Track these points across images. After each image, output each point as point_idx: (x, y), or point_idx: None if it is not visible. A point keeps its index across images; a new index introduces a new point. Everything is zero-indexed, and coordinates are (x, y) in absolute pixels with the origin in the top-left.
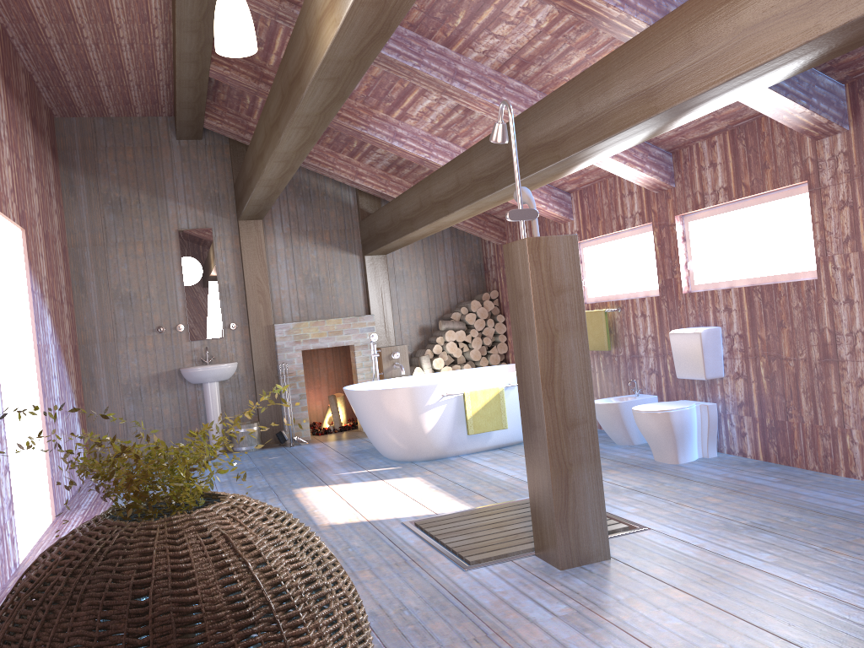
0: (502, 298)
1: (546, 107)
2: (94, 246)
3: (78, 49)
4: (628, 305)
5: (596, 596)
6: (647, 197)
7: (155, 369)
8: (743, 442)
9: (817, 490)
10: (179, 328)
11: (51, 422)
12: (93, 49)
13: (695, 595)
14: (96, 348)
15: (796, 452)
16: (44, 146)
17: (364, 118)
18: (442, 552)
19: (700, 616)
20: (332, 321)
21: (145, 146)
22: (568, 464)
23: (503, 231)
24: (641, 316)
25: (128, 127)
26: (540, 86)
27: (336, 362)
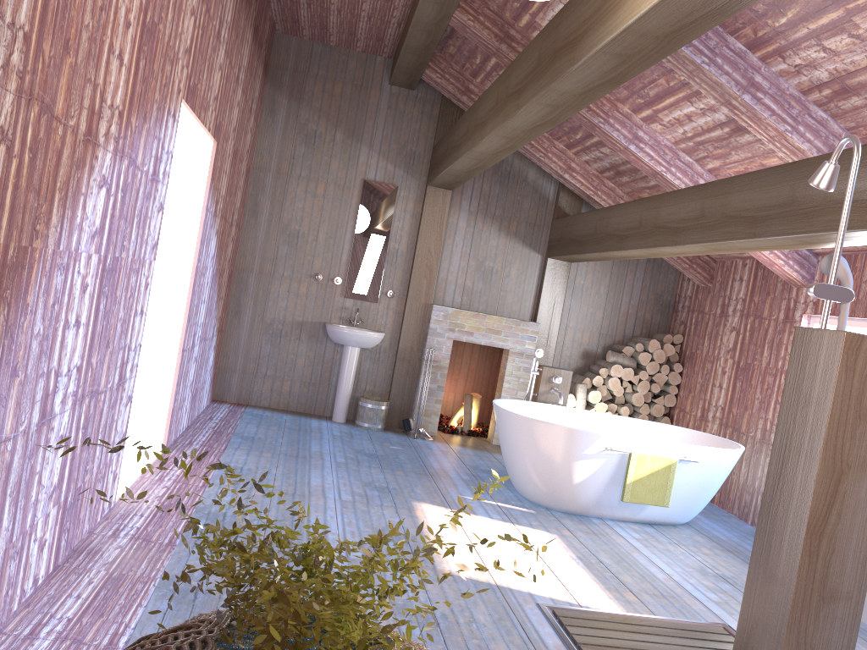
0: (686, 345)
1: None
2: (277, 174)
3: None
4: None
5: None
6: None
7: (301, 316)
8: None
9: None
10: (336, 281)
11: (188, 349)
12: None
13: None
14: (251, 278)
15: None
16: (258, 59)
17: (605, 110)
18: None
19: None
20: (494, 318)
21: (355, 83)
22: (808, 647)
23: (711, 273)
24: None
25: (344, 60)
26: (851, 124)
27: (481, 358)
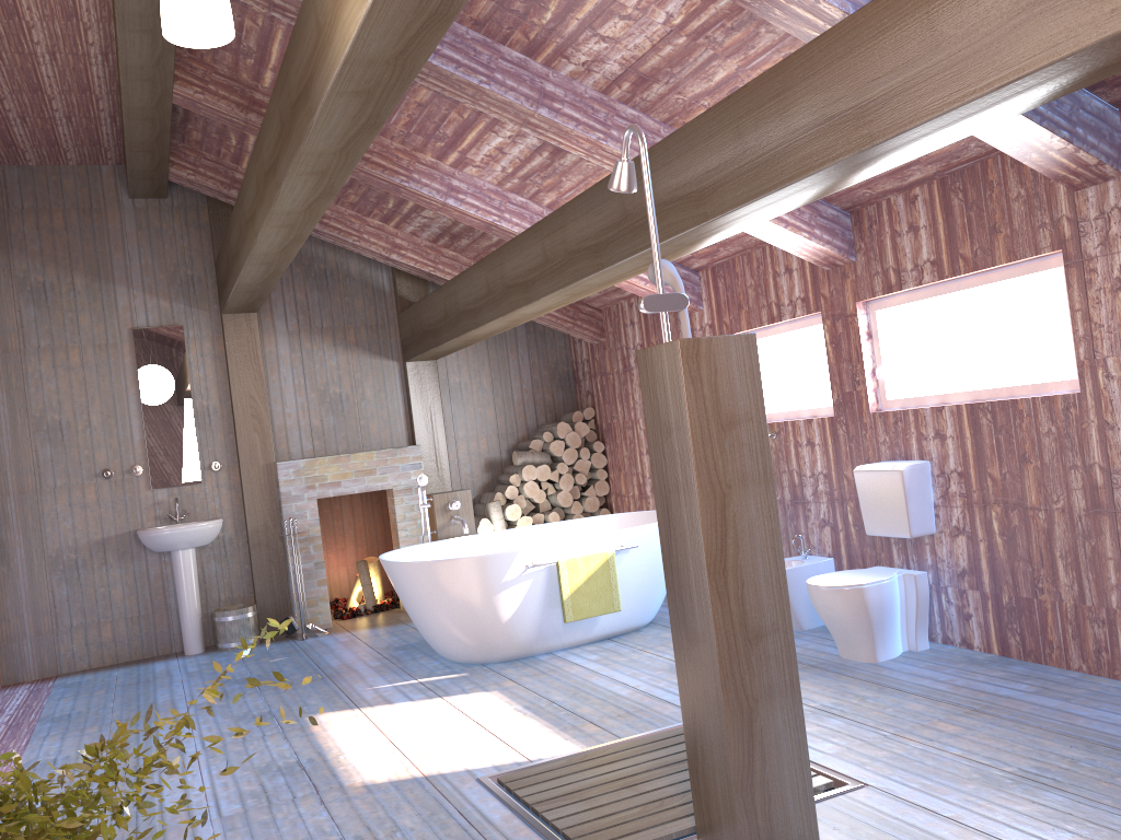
0: (600, 418)
1: (684, 142)
2: (6, 354)
3: None
4: (787, 429)
5: None
6: (814, 276)
7: (100, 531)
8: (968, 627)
9: (1098, 707)
10: (135, 471)
11: None
12: None
13: None
14: (9, 503)
15: (1050, 644)
16: None
17: (405, 165)
18: (547, 838)
19: None
20: (361, 455)
21: (82, 207)
22: (752, 700)
23: (600, 325)
24: (807, 445)
25: (56, 180)
26: (665, 115)
27: (366, 511)
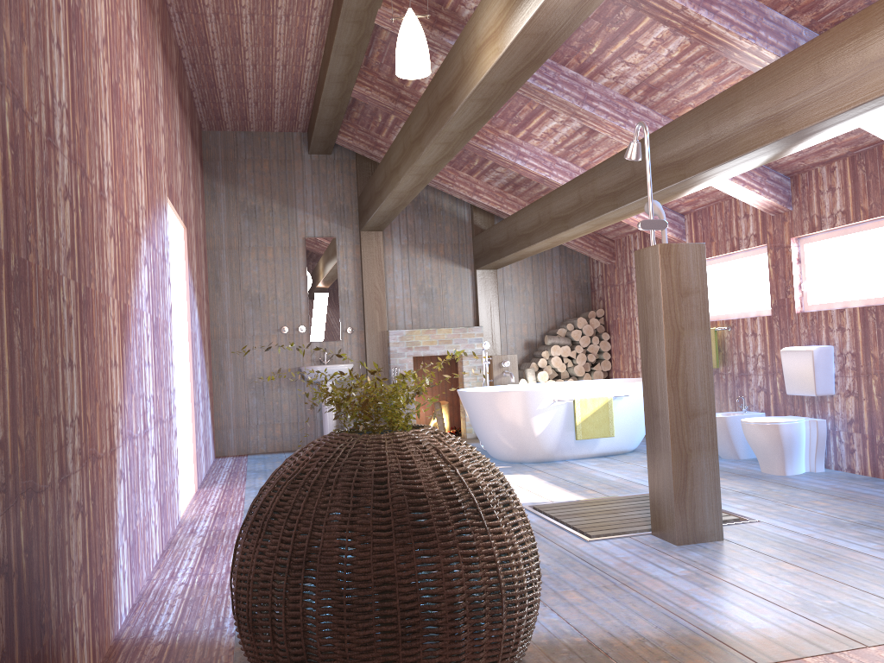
0: (608, 316)
1: (674, 130)
2: (230, 250)
3: (237, 69)
4: (738, 324)
5: (712, 564)
6: (763, 220)
7: (277, 366)
8: (852, 458)
9: None
10: (301, 329)
11: (196, 403)
12: (250, 69)
13: (805, 568)
14: (226, 343)
15: None
16: (196, 156)
17: (491, 137)
18: (563, 528)
19: (810, 582)
20: (443, 330)
21: (280, 159)
22: (687, 450)
23: (612, 251)
24: (752, 335)
25: (266, 141)
26: (665, 111)
27: (440, 372)
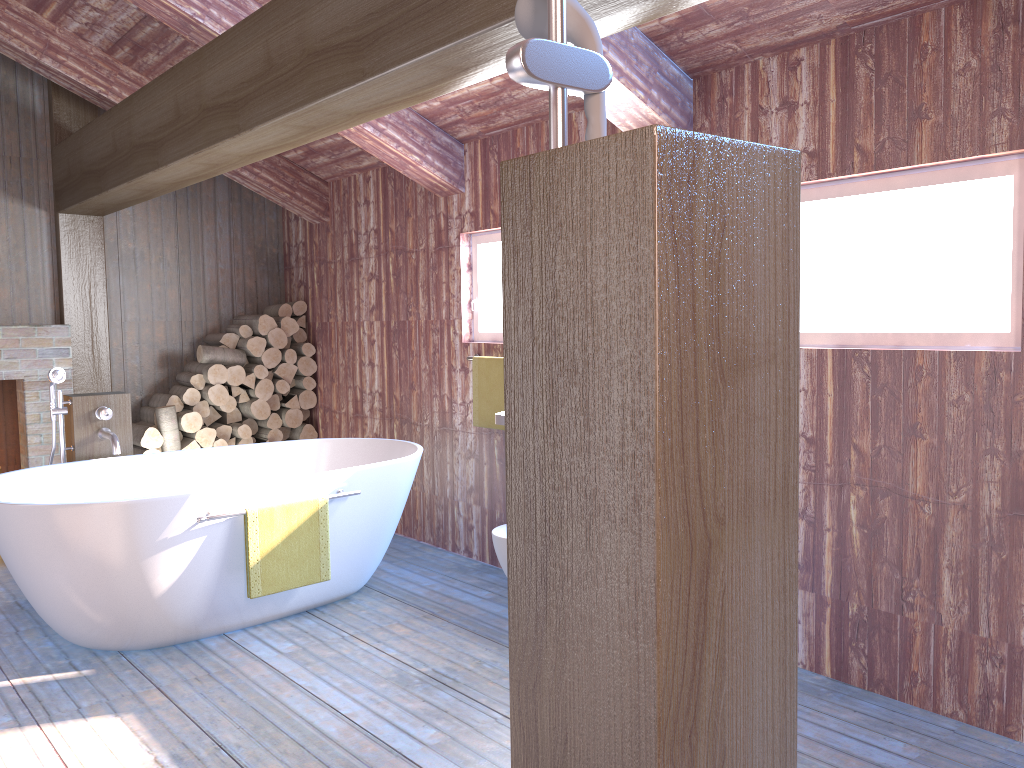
0: (313, 315)
1: None
2: None
3: None
4: None
5: None
6: None
7: None
8: None
9: None
10: None
11: None
12: None
13: None
14: None
15: (913, 676)
16: None
17: None
18: None
19: None
20: None
21: None
22: None
23: (325, 202)
24: None
25: None
26: None
27: None
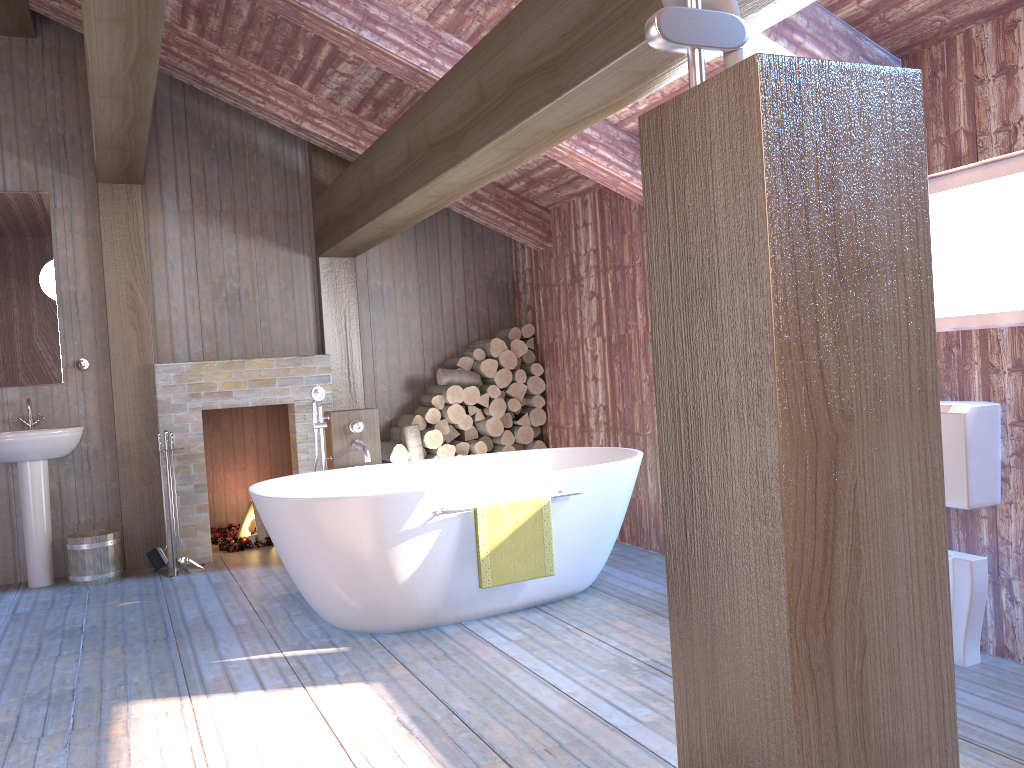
0: (541, 337)
1: None
2: None
3: None
4: None
5: None
6: None
7: None
8: None
9: None
10: None
11: None
12: None
13: None
14: None
15: None
16: None
17: None
18: None
19: None
20: (258, 362)
21: None
22: None
23: (547, 228)
24: None
25: None
26: None
27: (272, 428)
